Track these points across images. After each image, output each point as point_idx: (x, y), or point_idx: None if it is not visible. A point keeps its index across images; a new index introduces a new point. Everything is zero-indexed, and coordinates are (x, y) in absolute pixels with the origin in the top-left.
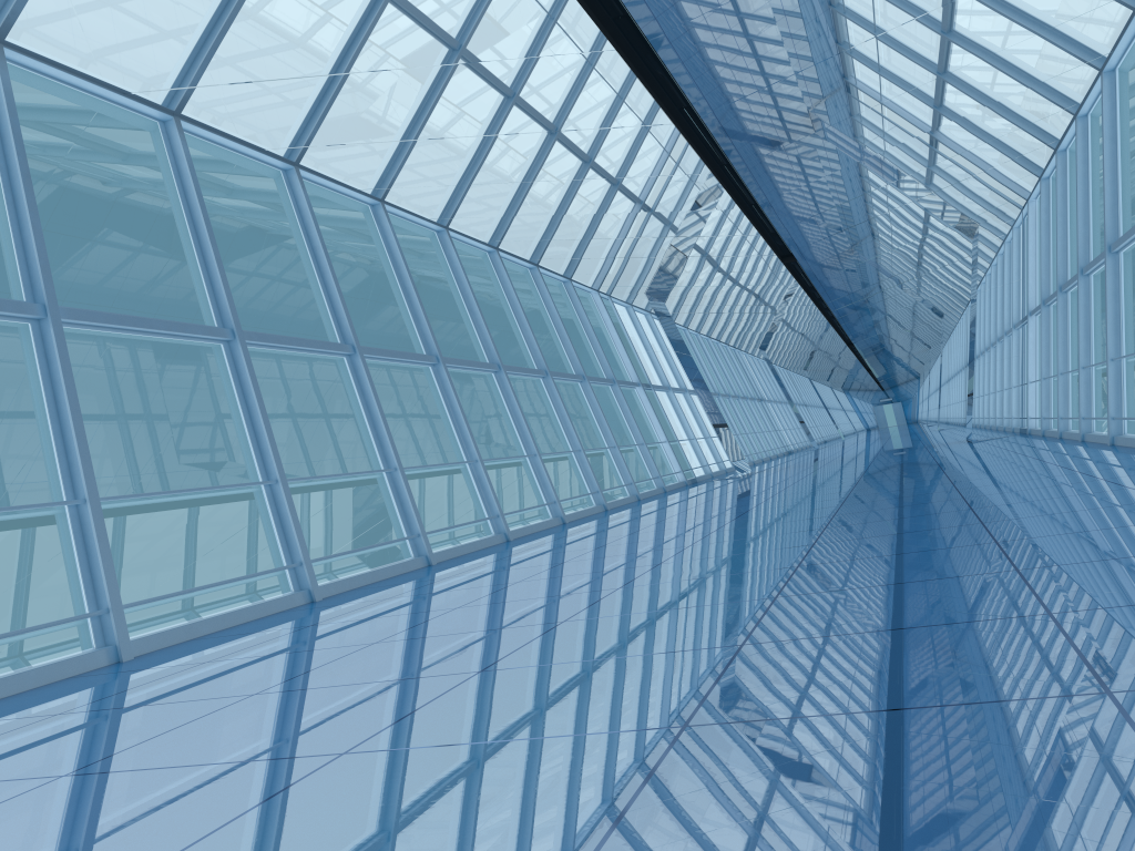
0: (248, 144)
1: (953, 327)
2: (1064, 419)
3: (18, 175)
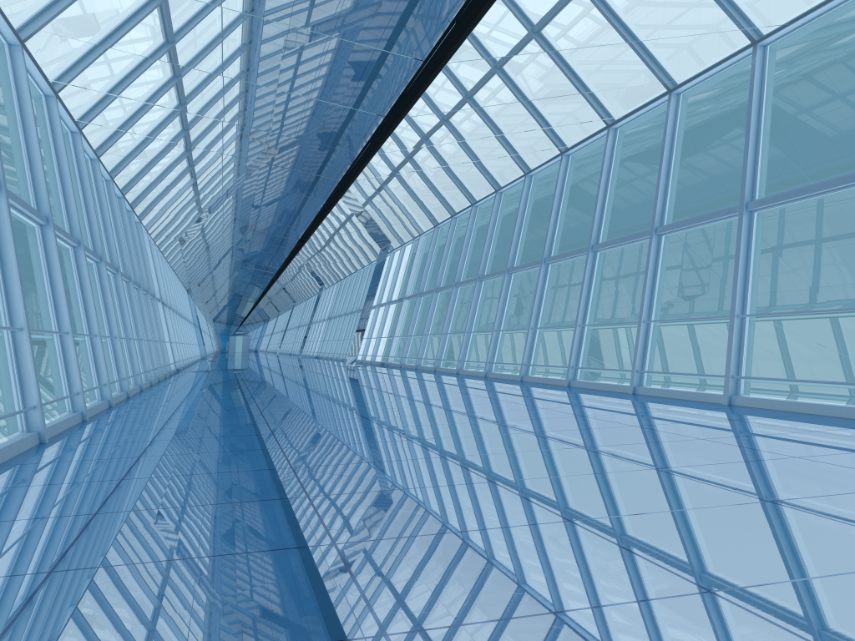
0: (71, 116)
1: (328, 293)
2: (420, 359)
3: (32, 134)
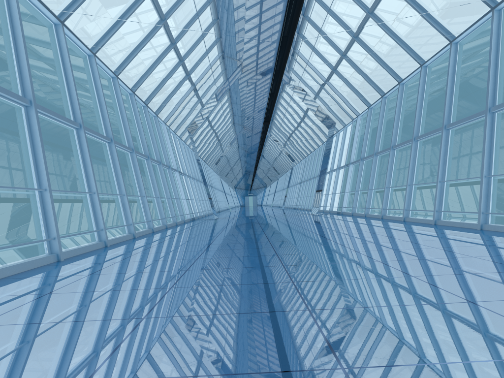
0: (44, 4)
1: (297, 166)
2: (368, 208)
3: None
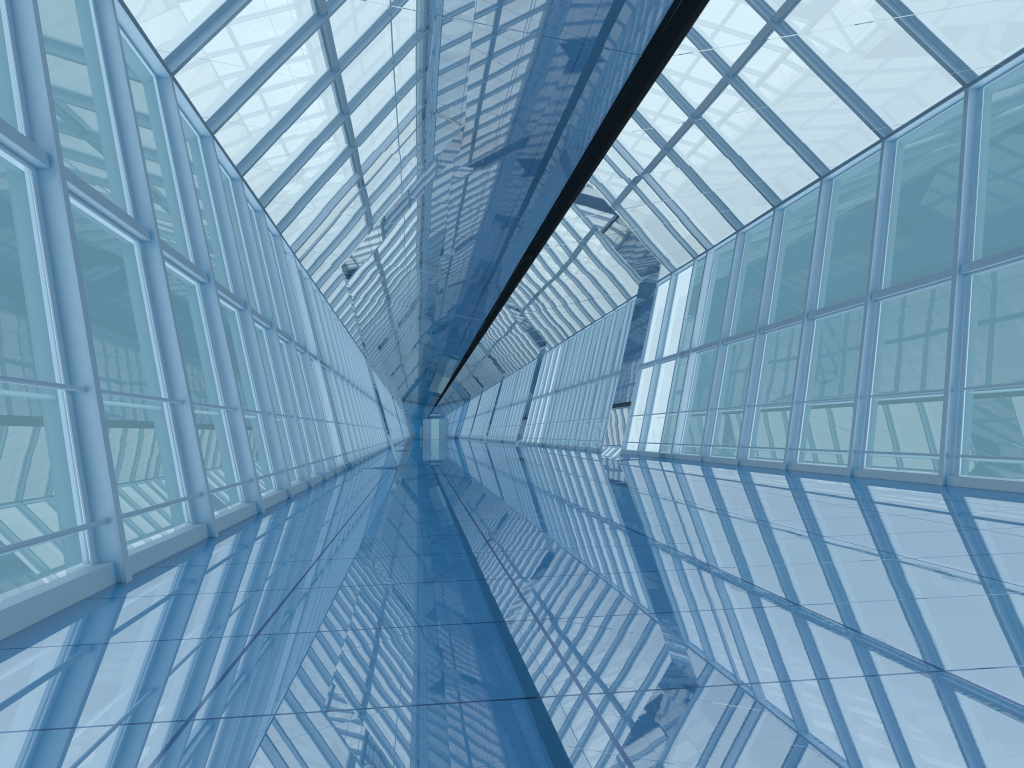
0: None
1: (552, 356)
2: (744, 448)
3: None
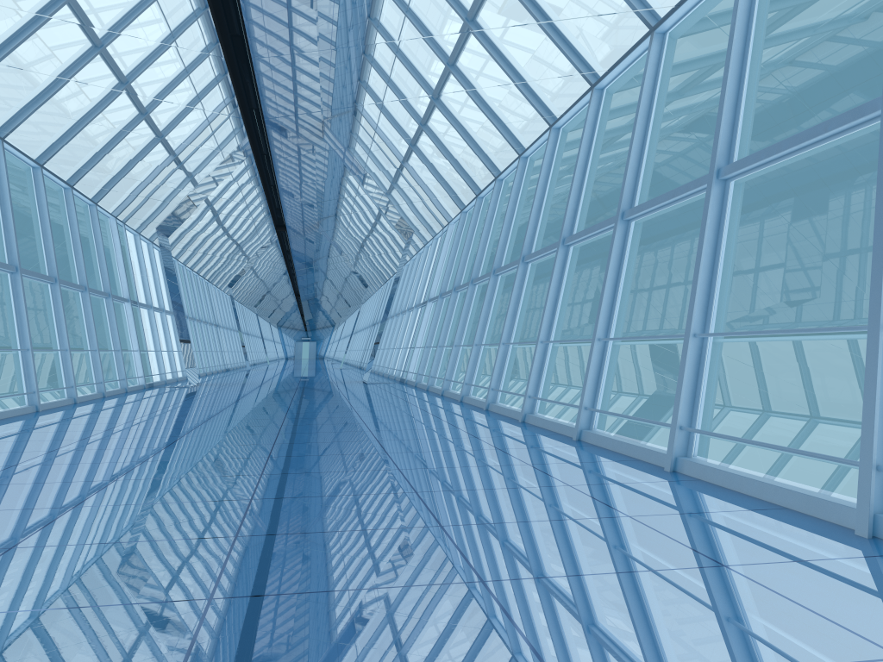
0: None
1: (372, 296)
2: (433, 377)
3: None
